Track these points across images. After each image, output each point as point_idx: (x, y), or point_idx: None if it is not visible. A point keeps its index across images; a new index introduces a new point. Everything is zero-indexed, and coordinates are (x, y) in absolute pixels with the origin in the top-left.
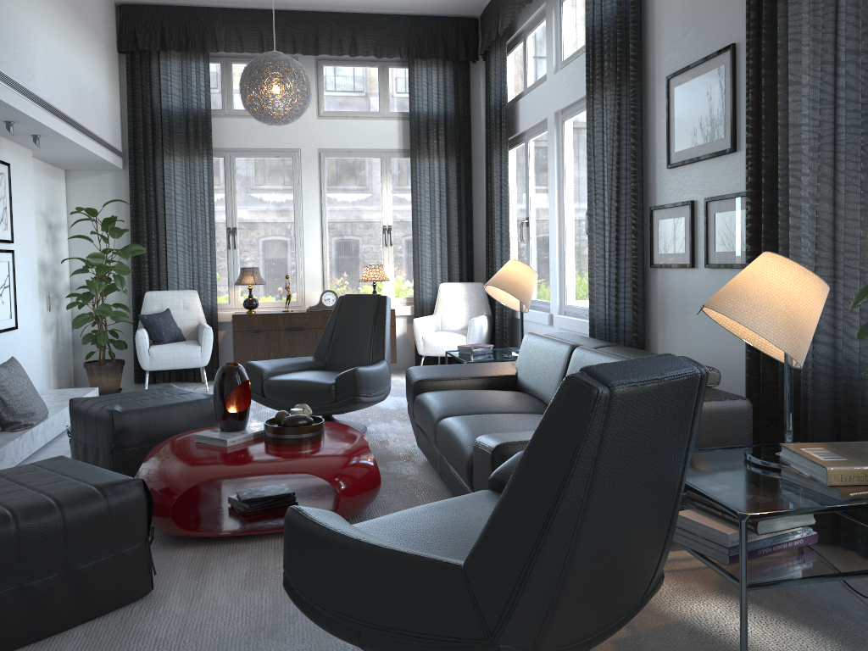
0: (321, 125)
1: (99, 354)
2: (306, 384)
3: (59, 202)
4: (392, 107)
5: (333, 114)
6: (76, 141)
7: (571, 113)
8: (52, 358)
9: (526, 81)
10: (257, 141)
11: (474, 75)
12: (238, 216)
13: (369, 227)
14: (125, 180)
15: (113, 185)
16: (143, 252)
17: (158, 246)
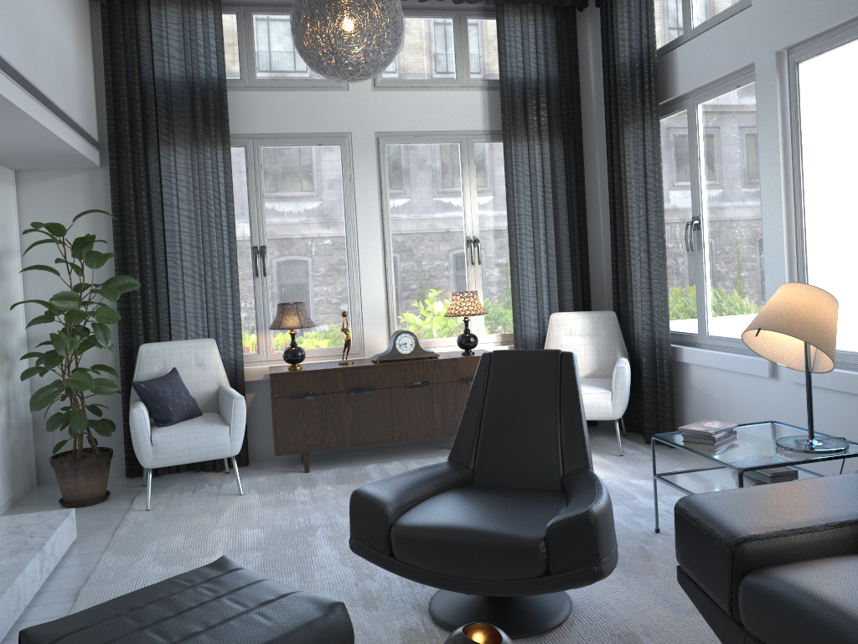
0: (379, 100)
1: (74, 444)
2: (483, 538)
3: (7, 216)
4: (472, 73)
5: (394, 83)
6: (27, 110)
7: (822, 46)
8: (0, 455)
9: (690, 20)
10: (290, 122)
11: (579, 27)
12: (267, 230)
13: (447, 239)
14: (104, 182)
15: (86, 190)
16: (136, 286)
17: (156, 276)
